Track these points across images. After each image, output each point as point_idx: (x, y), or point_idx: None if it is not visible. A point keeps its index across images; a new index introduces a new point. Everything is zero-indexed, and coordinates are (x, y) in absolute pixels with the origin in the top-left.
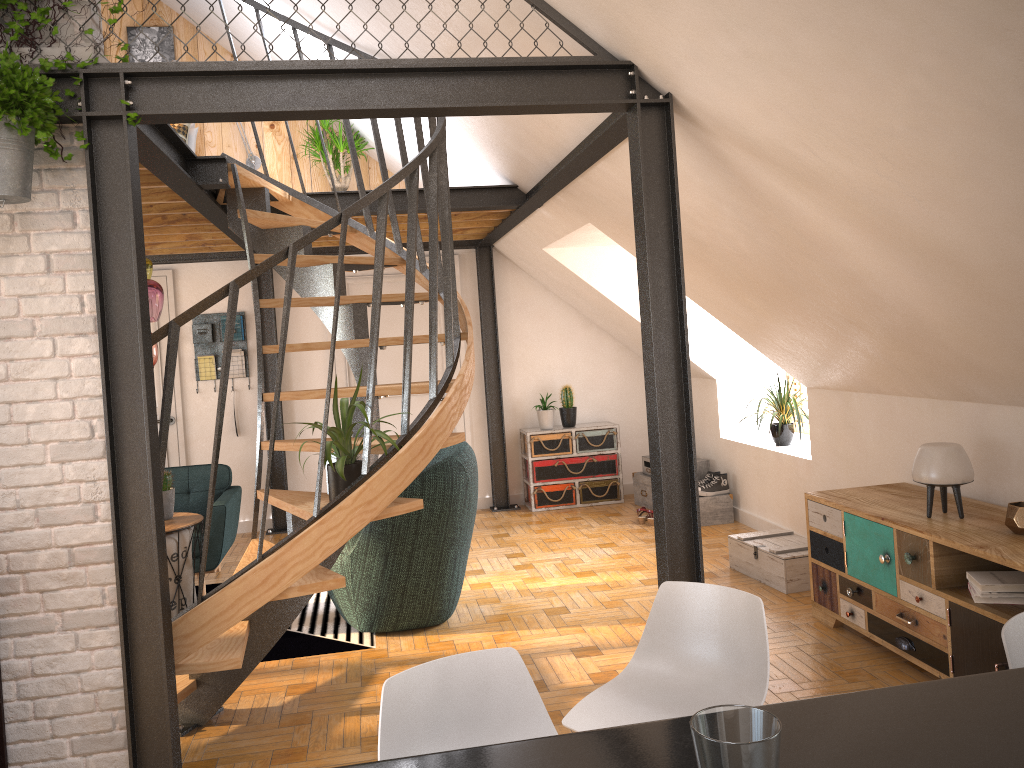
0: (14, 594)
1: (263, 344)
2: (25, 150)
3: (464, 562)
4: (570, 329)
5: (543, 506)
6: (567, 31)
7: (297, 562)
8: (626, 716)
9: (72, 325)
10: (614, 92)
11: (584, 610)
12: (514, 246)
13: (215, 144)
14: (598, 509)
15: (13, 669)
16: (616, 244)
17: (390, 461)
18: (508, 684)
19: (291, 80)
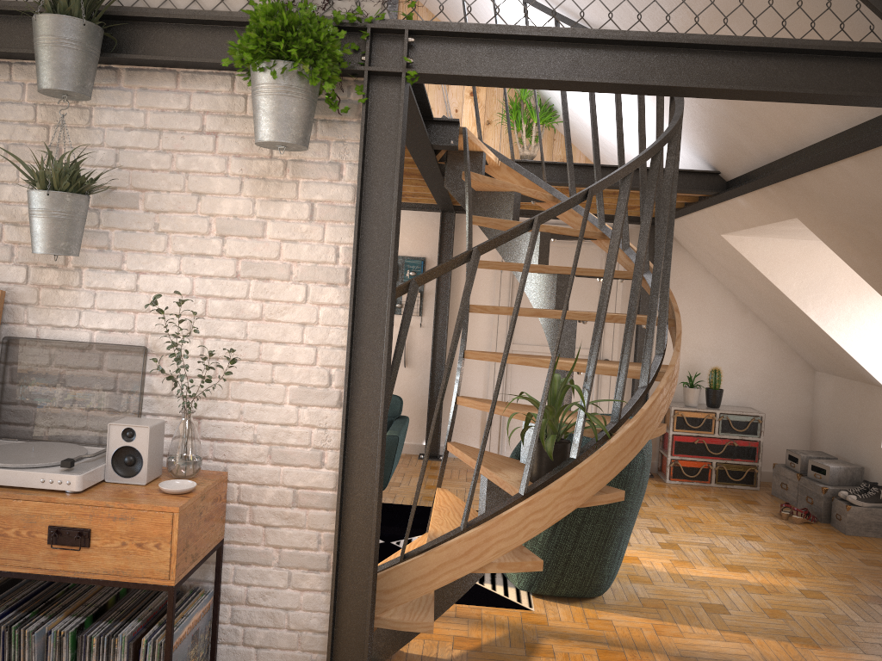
0: (240, 523)
1: (438, 289)
2: (311, 100)
3: (627, 541)
4: (725, 313)
5: (677, 479)
6: (881, 14)
7: (501, 539)
8: None
9: (325, 274)
10: None
11: (745, 614)
12: (687, 228)
13: None
14: (733, 493)
15: (230, 594)
16: (798, 239)
17: (601, 449)
18: None
19: (570, 49)
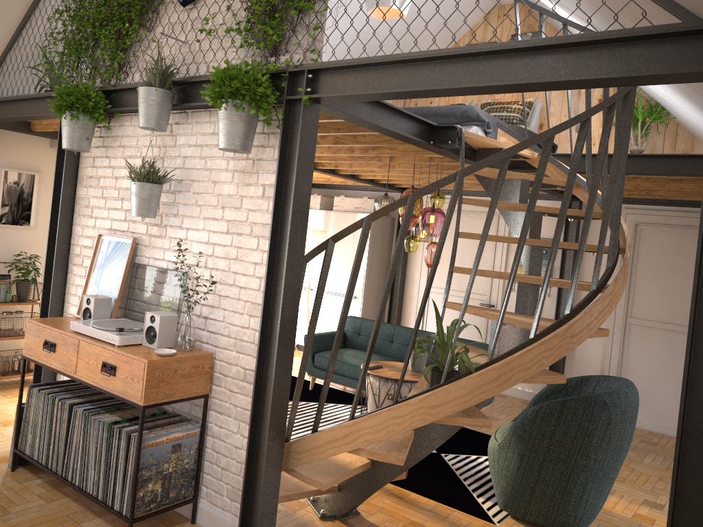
0: (219, 387)
1: (563, 265)
2: (244, 121)
3: (598, 490)
4: None
5: None
6: None
7: (367, 432)
8: None
9: (267, 232)
10: (696, 60)
11: None
12: None
13: (555, 114)
14: None
15: (212, 430)
16: None
17: (460, 380)
18: None
19: (404, 68)
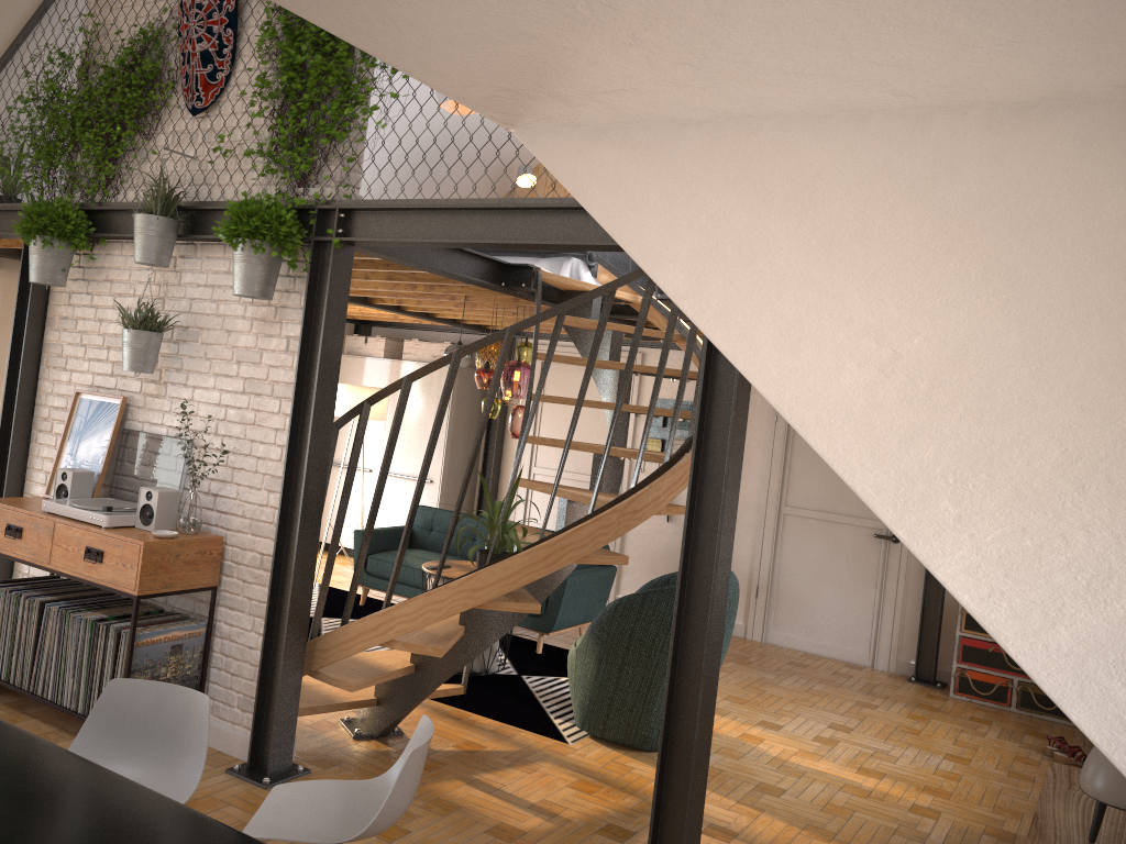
0: (231, 577)
1: None
2: (265, 264)
3: None
4: None
5: (964, 695)
6: None
7: (402, 621)
8: (309, 804)
9: (291, 392)
10: None
11: (796, 801)
12: None
13: None
14: (1031, 722)
15: (221, 630)
16: None
17: (506, 559)
18: (197, 722)
19: (443, 215)
